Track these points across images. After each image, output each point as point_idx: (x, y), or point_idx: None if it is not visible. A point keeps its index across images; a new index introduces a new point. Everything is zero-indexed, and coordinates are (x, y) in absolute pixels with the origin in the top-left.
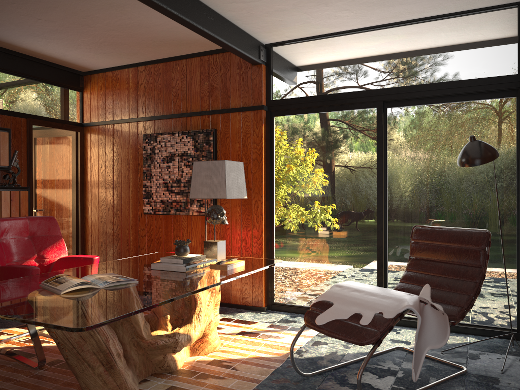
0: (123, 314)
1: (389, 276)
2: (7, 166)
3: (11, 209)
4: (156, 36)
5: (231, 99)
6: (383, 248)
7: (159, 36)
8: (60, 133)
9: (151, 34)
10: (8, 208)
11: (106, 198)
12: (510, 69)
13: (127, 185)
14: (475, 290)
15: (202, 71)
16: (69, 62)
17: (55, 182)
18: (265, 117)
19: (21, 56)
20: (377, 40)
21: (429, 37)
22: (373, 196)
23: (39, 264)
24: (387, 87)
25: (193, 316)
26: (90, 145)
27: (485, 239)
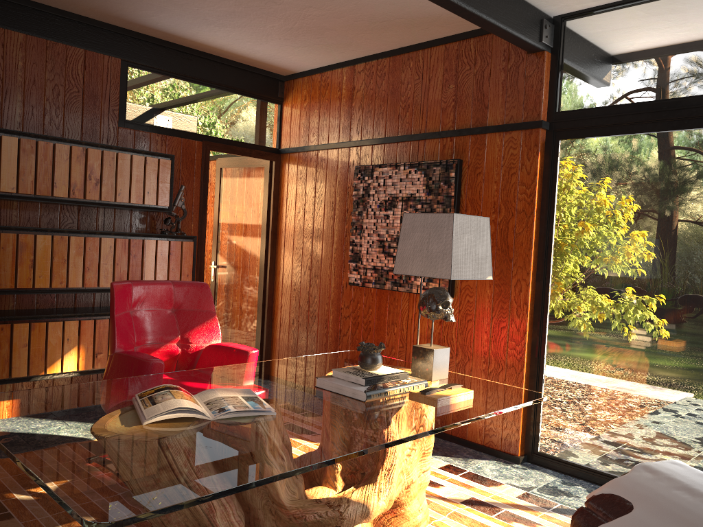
0: (193, 496)
1: None
2: (168, 206)
3: (170, 266)
4: (374, 14)
5: (489, 112)
6: None
7: (378, 13)
8: (251, 162)
9: (365, 10)
10: (166, 265)
11: (302, 256)
12: None
13: (330, 239)
14: None
15: (446, 68)
16: (262, 61)
17: (241, 230)
18: (545, 140)
19: (199, 55)
20: None
21: None
22: None
23: (183, 350)
24: None
25: (379, 472)
26: (287, 180)
27: None
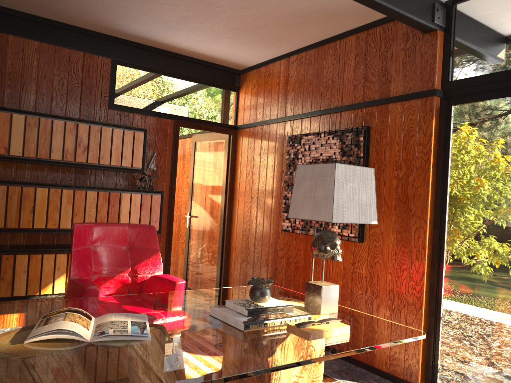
0: None
1: None
2: (141, 168)
3: (141, 214)
4: (293, 10)
5: (391, 85)
6: None
7: (296, 9)
8: (215, 136)
9: (285, 7)
10: (138, 213)
11: (250, 209)
12: None
13: (270, 195)
14: None
15: (357, 52)
16: (220, 58)
17: (208, 188)
18: (439, 106)
19: (172, 55)
20: None
21: None
22: None
23: (132, 279)
24: None
25: None
26: (241, 149)
27: None
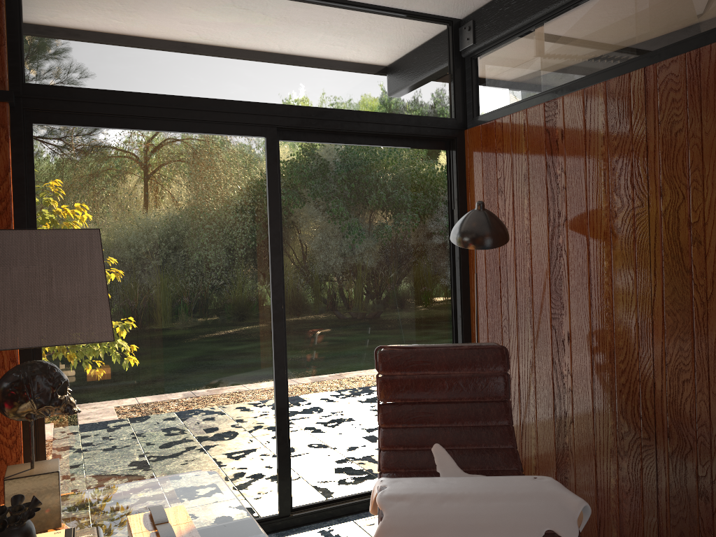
0: None
1: (293, 439)
2: None
3: None
4: None
5: None
6: (285, 392)
7: None
8: None
9: None
10: None
11: None
12: (444, 110)
13: None
14: (514, 438)
15: None
16: None
17: None
18: (10, 121)
19: None
20: (263, 14)
21: (345, 35)
22: (265, 300)
23: None
24: (283, 103)
25: None
26: None
27: (505, 357)
